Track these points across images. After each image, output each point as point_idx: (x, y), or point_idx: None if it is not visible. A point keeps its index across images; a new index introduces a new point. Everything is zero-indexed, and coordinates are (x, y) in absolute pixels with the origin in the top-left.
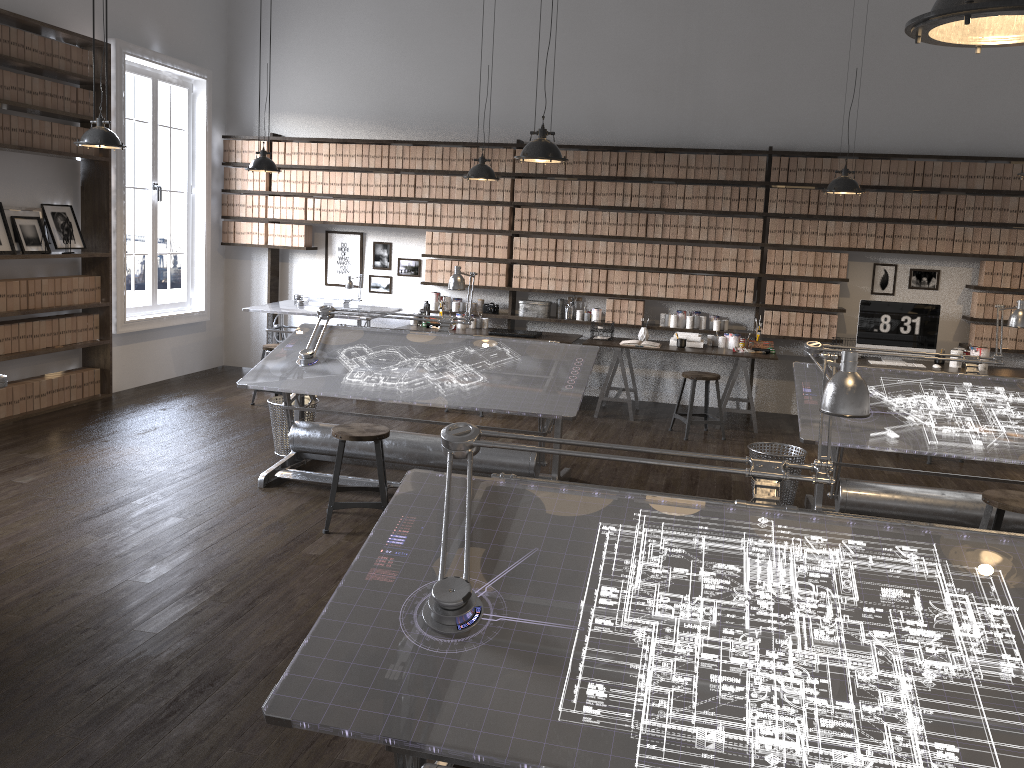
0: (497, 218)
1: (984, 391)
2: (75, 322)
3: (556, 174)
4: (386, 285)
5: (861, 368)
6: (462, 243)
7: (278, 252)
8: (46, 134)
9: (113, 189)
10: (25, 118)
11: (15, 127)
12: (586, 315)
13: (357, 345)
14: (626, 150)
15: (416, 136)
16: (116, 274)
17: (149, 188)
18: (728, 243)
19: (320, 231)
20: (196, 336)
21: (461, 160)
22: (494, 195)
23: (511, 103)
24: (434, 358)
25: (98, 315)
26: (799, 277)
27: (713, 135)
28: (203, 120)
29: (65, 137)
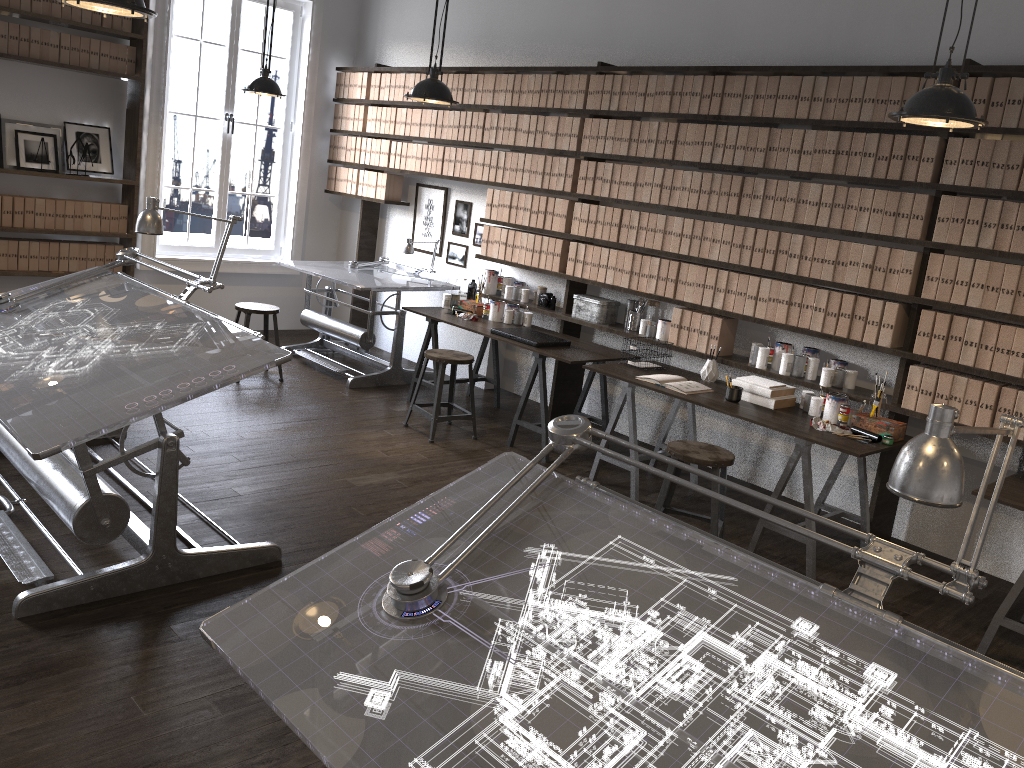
0: (560, 174)
1: (814, 665)
2: (85, 250)
3: (631, 111)
4: (462, 256)
5: (610, 502)
6: (521, 207)
7: (378, 206)
8: (51, 45)
9: (148, 112)
10: (20, 25)
11: (4, 33)
12: (648, 328)
13: (79, 299)
14: (730, 73)
15: (508, 64)
16: (144, 205)
17: (221, 119)
18: (861, 235)
19: (413, 184)
20: (285, 290)
21: (531, 92)
22: (560, 141)
23: (610, 11)
24: (101, 329)
25: (122, 247)
26: (981, 311)
27: (882, 45)
28: (306, 48)
29: (82, 50)
